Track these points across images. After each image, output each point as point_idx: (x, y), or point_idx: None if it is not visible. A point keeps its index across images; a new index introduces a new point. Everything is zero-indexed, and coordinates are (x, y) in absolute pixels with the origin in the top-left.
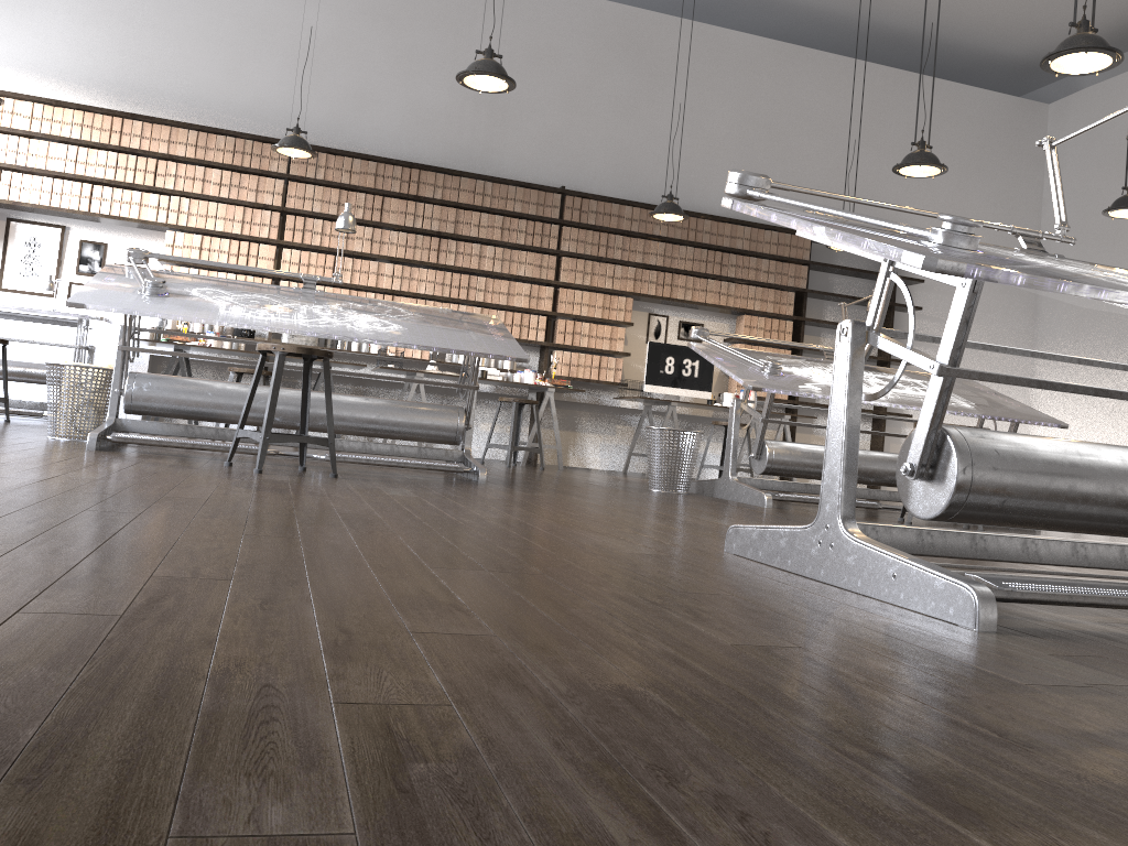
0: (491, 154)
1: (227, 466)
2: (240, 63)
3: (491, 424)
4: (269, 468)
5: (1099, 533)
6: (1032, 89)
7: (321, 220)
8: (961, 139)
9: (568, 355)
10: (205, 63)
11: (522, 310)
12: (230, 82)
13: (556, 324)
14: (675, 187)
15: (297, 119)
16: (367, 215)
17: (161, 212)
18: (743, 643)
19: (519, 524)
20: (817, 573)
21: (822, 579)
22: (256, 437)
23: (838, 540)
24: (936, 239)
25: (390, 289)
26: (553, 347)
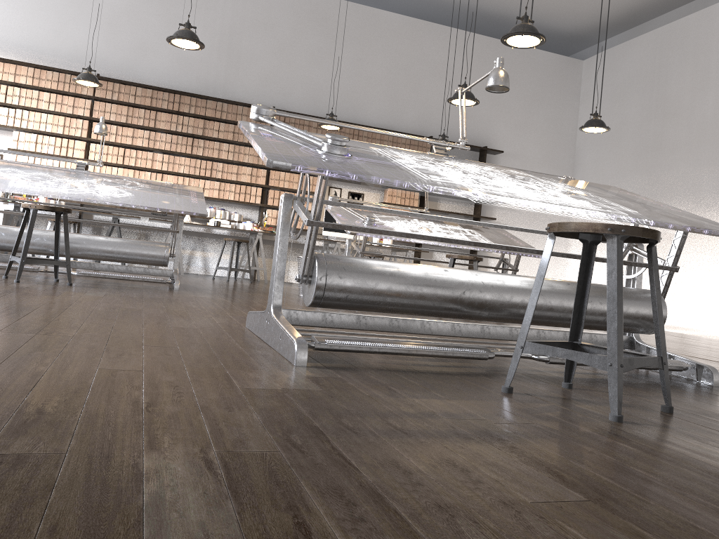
0: (229, 86)
1: (4, 278)
2: (64, 25)
3: (229, 255)
4: (33, 280)
5: (416, 314)
6: (578, 51)
7: (115, 126)
8: (528, 81)
9: (276, 212)
10: (41, 24)
11: (246, 183)
12: (57, 36)
13: (268, 193)
14: (347, 108)
15: (90, 62)
16: (146, 123)
17: (10, 119)
18: (107, 368)
19: (134, 311)
20: (264, 337)
21: (265, 341)
22: (18, 261)
23: (271, 318)
24: (323, 148)
25: (160, 169)
26: (266, 207)
